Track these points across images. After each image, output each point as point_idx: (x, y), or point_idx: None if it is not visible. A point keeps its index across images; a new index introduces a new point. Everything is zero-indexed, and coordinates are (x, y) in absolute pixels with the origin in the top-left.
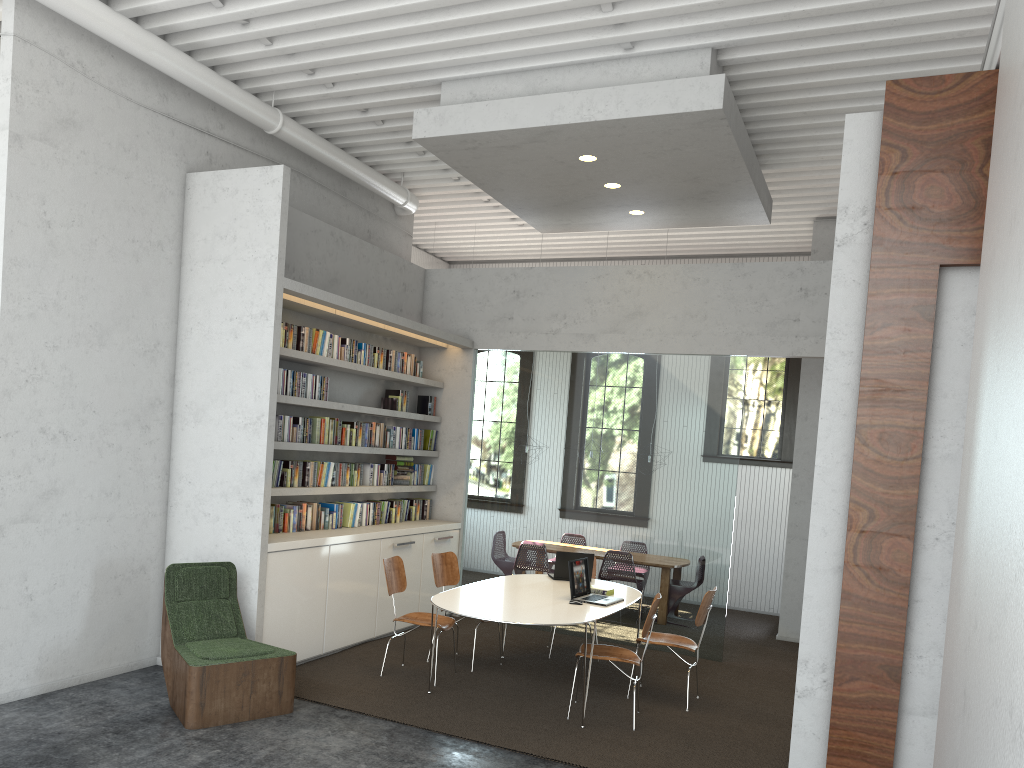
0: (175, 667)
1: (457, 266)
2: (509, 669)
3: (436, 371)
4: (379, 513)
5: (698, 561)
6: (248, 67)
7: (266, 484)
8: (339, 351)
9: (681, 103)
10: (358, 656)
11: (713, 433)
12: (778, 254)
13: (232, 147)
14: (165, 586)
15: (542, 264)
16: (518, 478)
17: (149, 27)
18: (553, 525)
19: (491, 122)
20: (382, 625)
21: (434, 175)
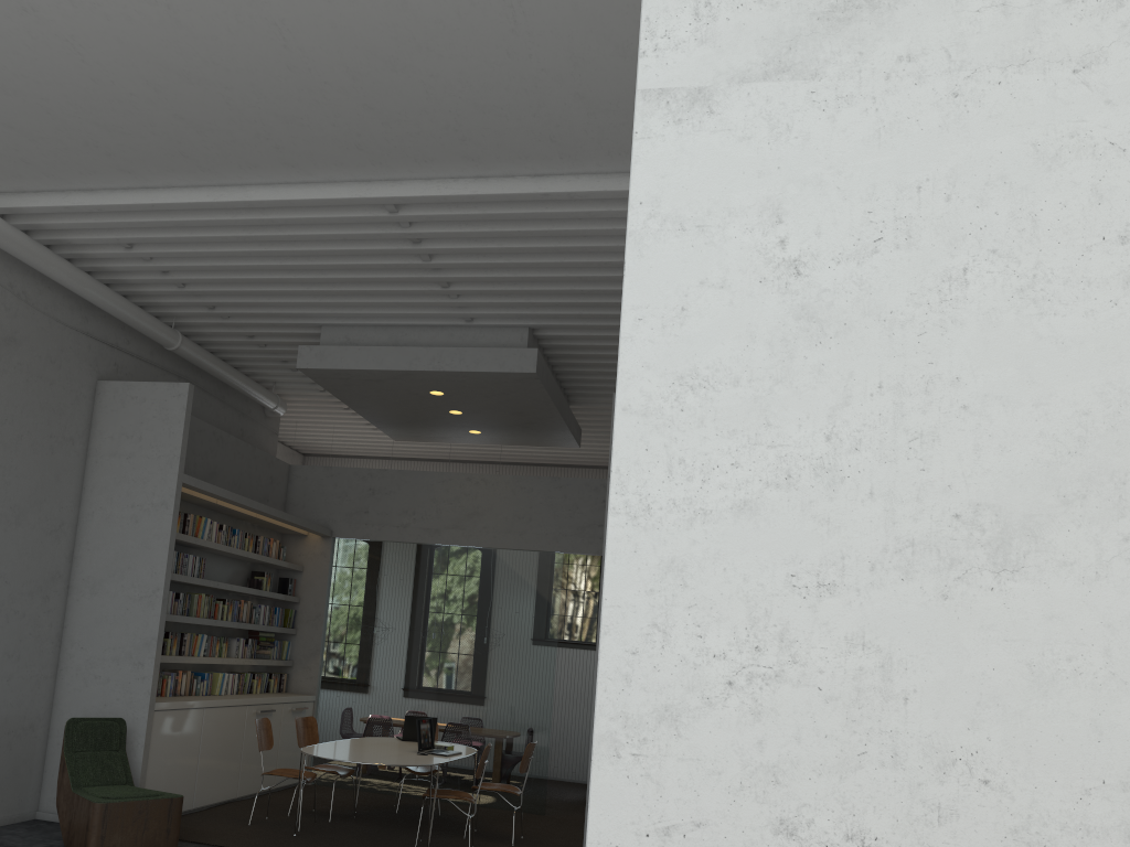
0: (73, 809)
1: (311, 458)
2: (362, 820)
3: (297, 556)
4: (243, 683)
5: (525, 726)
6: (158, 298)
7: (157, 649)
8: (217, 535)
9: (507, 365)
10: (224, 812)
11: (537, 616)
12: (594, 466)
13: (135, 359)
14: (65, 737)
15: (391, 461)
16: (370, 654)
17: (81, 265)
18: (400, 696)
19: (362, 362)
20: (244, 787)
21: (303, 386)
